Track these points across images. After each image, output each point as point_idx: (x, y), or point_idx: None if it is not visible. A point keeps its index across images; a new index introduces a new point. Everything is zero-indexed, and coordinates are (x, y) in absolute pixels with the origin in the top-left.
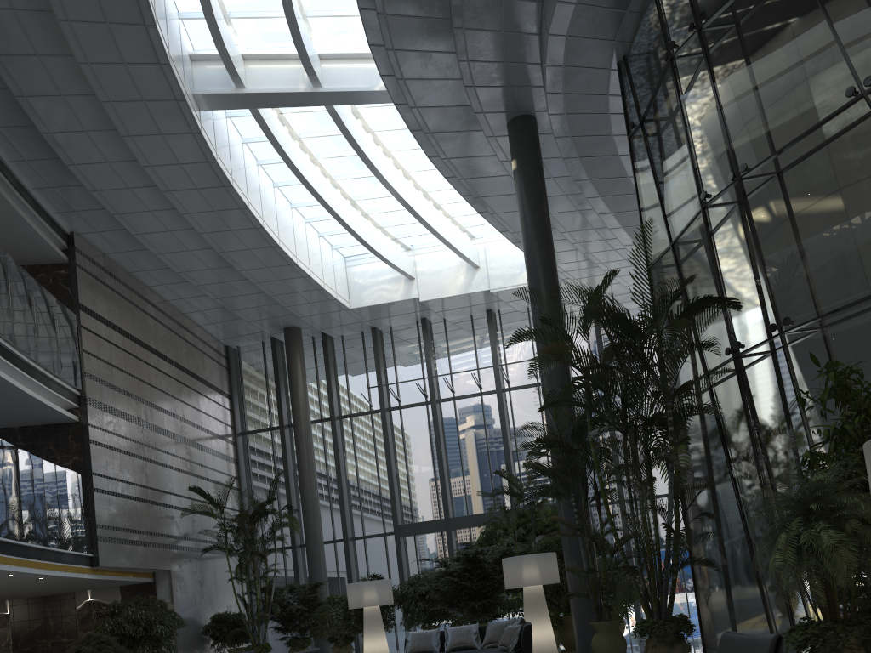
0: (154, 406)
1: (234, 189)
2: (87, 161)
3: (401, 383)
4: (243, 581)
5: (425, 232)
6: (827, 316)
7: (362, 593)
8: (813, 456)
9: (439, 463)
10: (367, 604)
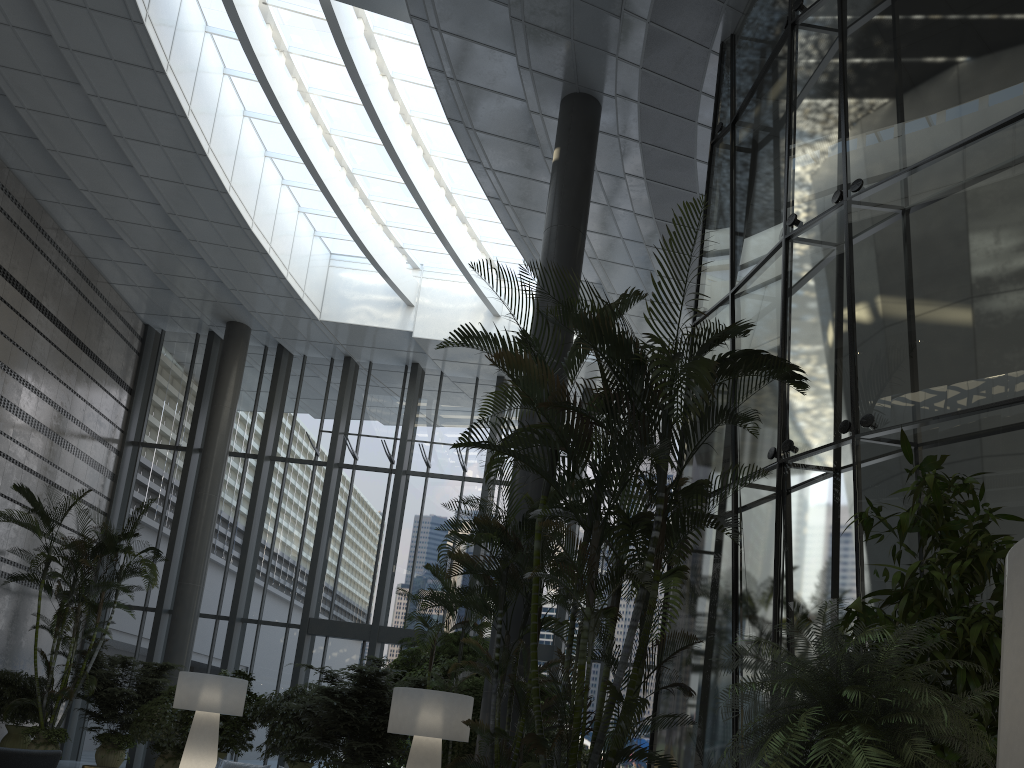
0: None
1: (167, 78)
2: None
3: (364, 436)
4: (58, 635)
5: (442, 251)
6: (930, 423)
7: (197, 689)
8: (867, 613)
9: (384, 552)
10: (199, 708)
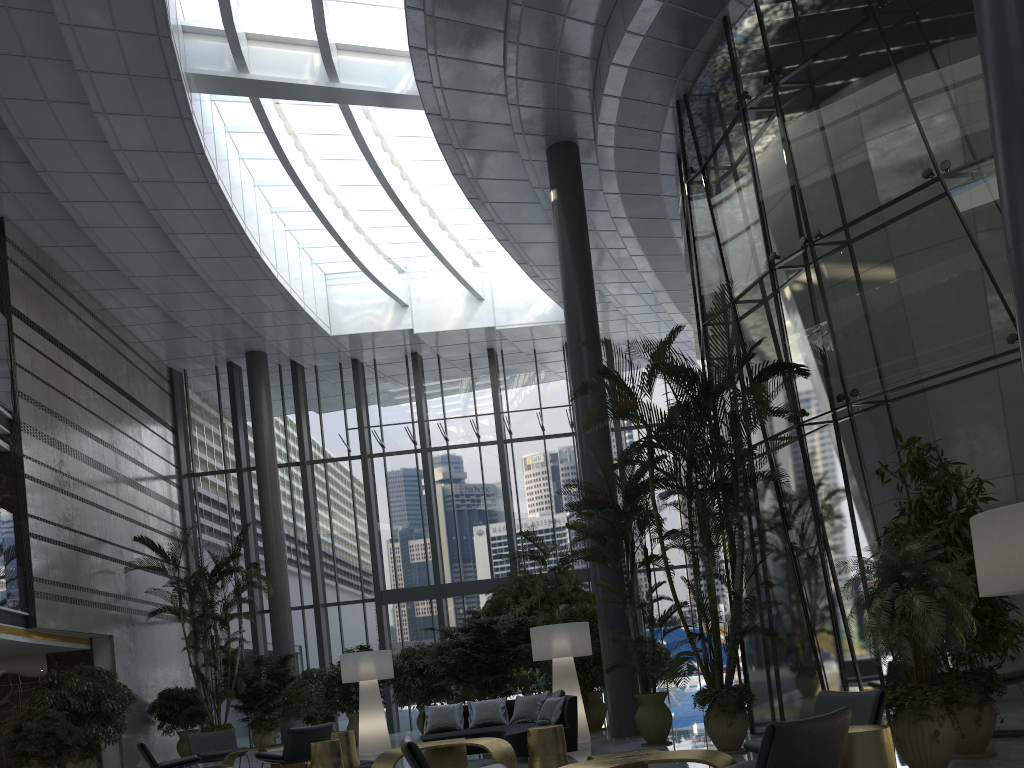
0: (93, 437)
1: (219, 186)
2: (41, 136)
3: (385, 426)
4: (199, 651)
5: (424, 254)
6: (895, 391)
7: (360, 664)
8: (895, 527)
9: (429, 521)
10: (366, 678)
